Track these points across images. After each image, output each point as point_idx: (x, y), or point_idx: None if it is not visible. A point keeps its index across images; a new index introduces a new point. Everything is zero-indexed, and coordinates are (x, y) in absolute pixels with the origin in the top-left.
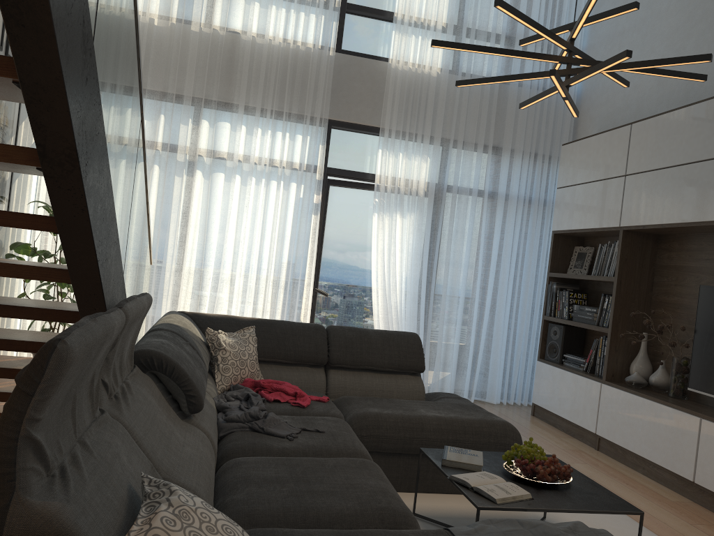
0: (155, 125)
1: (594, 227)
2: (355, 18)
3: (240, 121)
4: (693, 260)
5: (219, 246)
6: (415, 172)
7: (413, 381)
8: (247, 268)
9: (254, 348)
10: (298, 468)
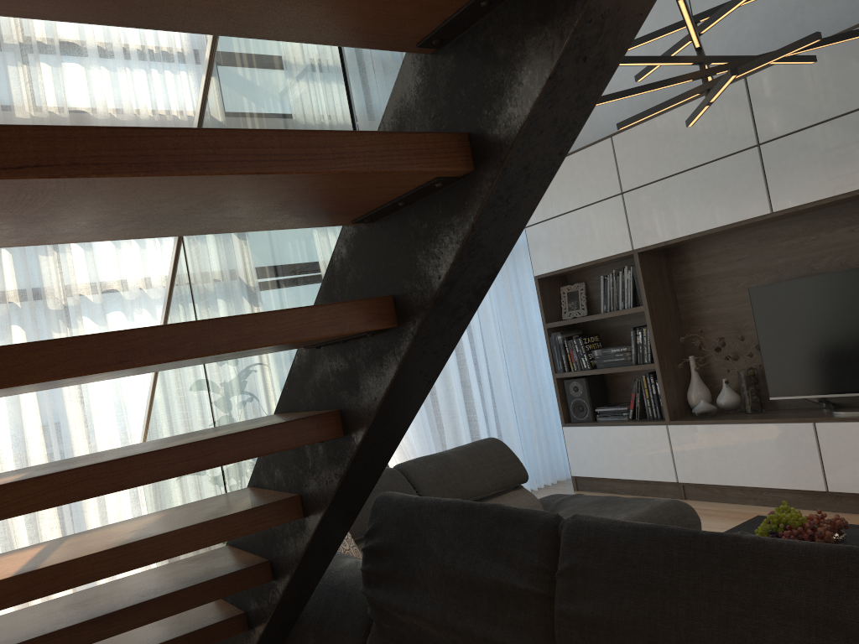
0: (1, 267)
1: (596, 258)
2: None
3: None
4: (720, 265)
5: None
6: None
7: (524, 495)
8: None
9: None
10: None
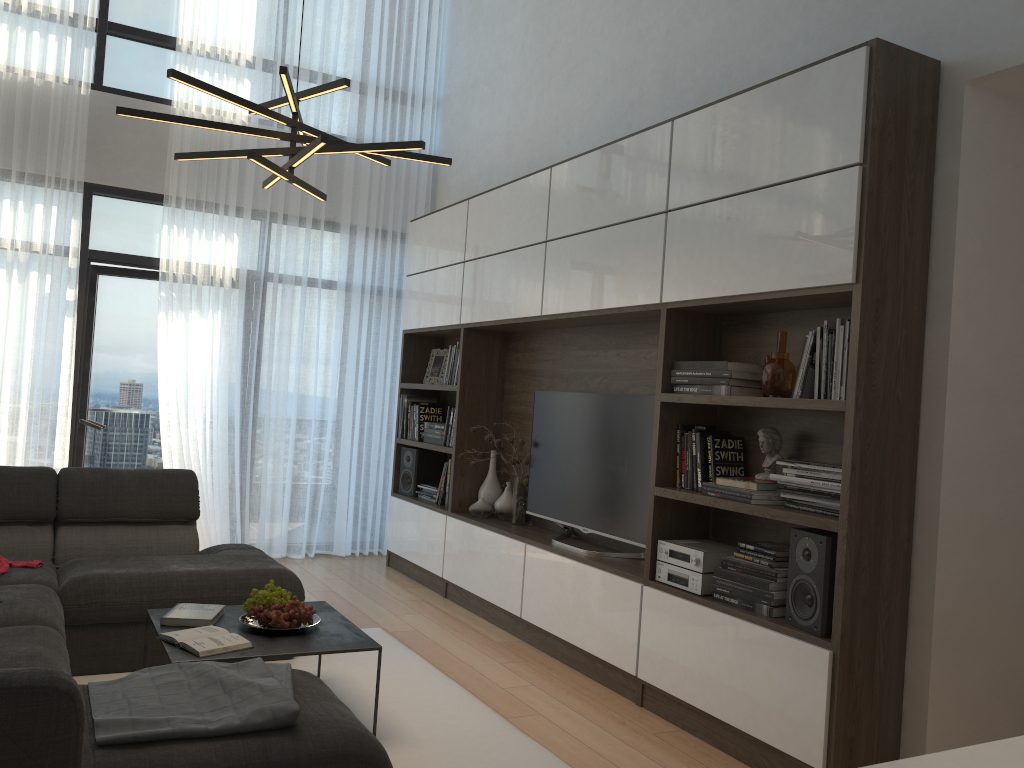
0: None
1: (439, 324)
2: (123, 43)
3: None
4: (536, 362)
5: None
6: (217, 256)
7: (183, 532)
8: None
9: None
10: None
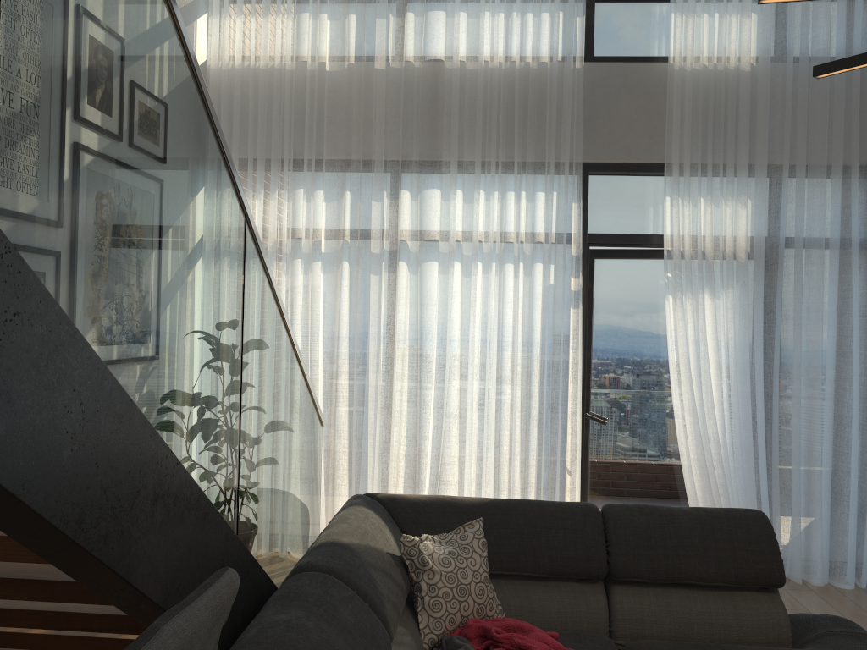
0: (339, 208)
1: None
2: (610, 7)
3: (452, 185)
4: None
5: (438, 366)
6: (728, 225)
7: (766, 604)
8: (481, 395)
9: (482, 560)
10: None
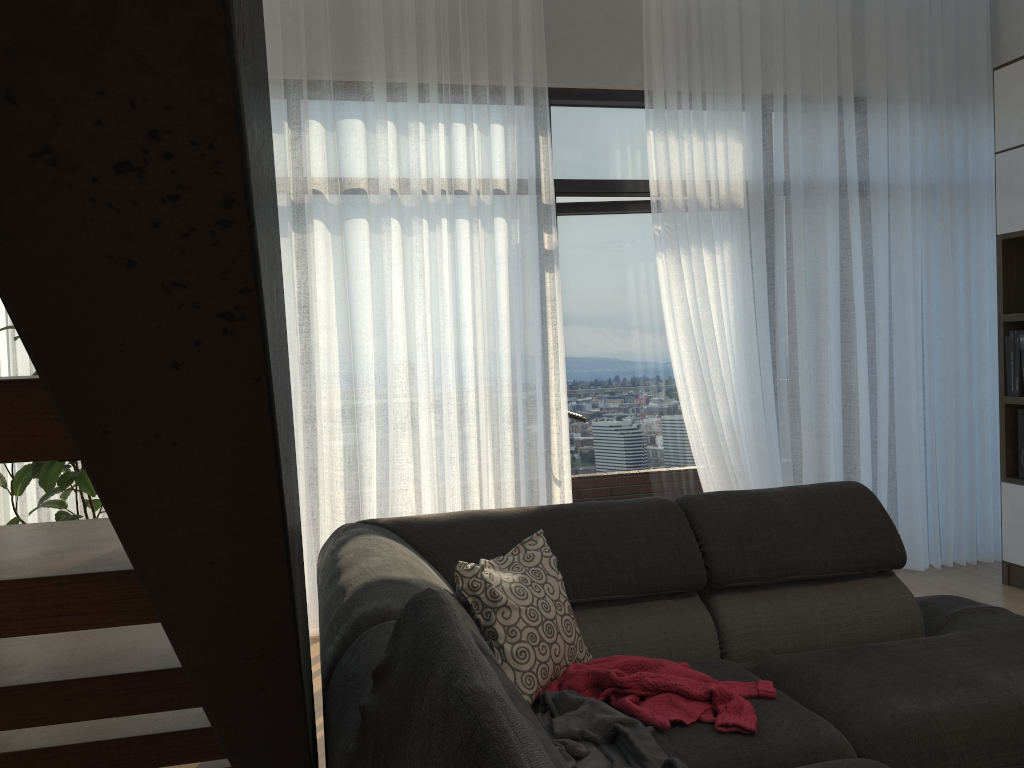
0: None
1: None
2: None
3: (382, 112)
4: None
5: (380, 359)
6: (723, 164)
7: (891, 590)
8: (440, 394)
9: (560, 584)
10: None
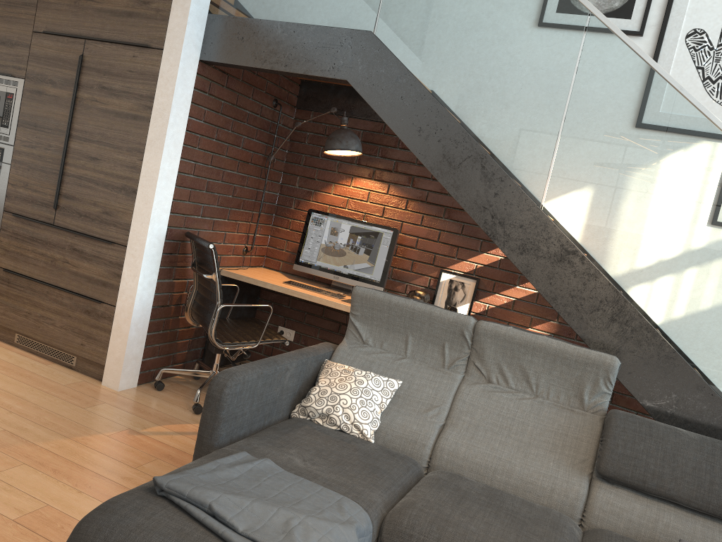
0: None
1: None
2: None
3: None
4: None
5: None
6: None
7: None
8: None
9: None
10: (524, 519)
